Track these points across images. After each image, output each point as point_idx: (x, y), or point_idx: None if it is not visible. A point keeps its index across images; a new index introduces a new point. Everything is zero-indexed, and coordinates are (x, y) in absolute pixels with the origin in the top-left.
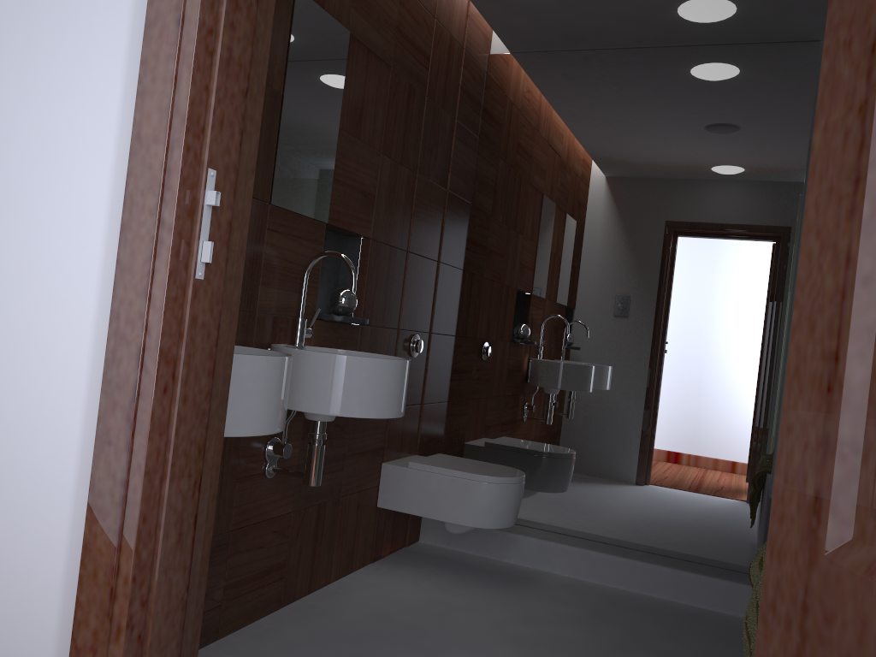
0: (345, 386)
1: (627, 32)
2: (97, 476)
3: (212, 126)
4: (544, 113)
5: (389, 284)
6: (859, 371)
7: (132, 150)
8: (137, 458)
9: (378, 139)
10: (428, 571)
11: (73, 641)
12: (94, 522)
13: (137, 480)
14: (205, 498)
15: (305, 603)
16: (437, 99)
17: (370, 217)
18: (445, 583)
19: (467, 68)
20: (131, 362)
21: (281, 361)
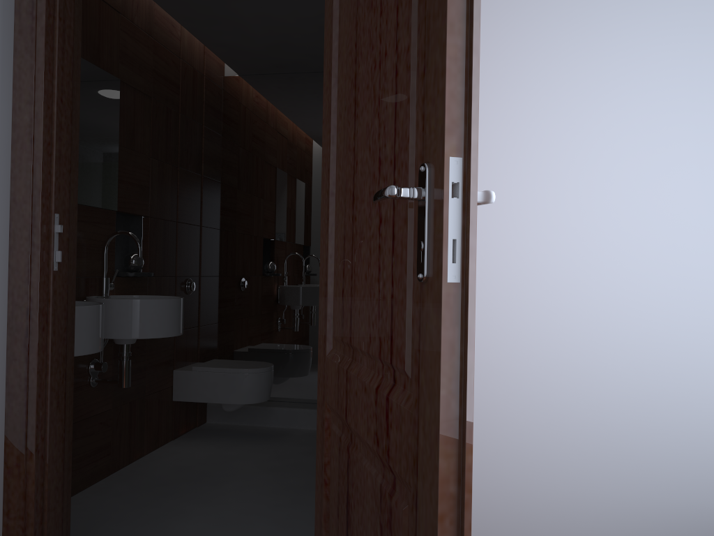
0: (140, 319)
1: (315, 63)
2: (9, 378)
3: (55, 192)
4: (266, 117)
5: (166, 246)
6: (331, 289)
7: (11, 207)
8: (32, 365)
9: (148, 148)
10: (213, 439)
11: (5, 464)
12: (11, 401)
13: (33, 376)
14: (68, 384)
15: (128, 469)
16: (188, 114)
17: (147, 202)
18: (225, 445)
19: (208, 88)
20: (23, 316)
21: (97, 307)
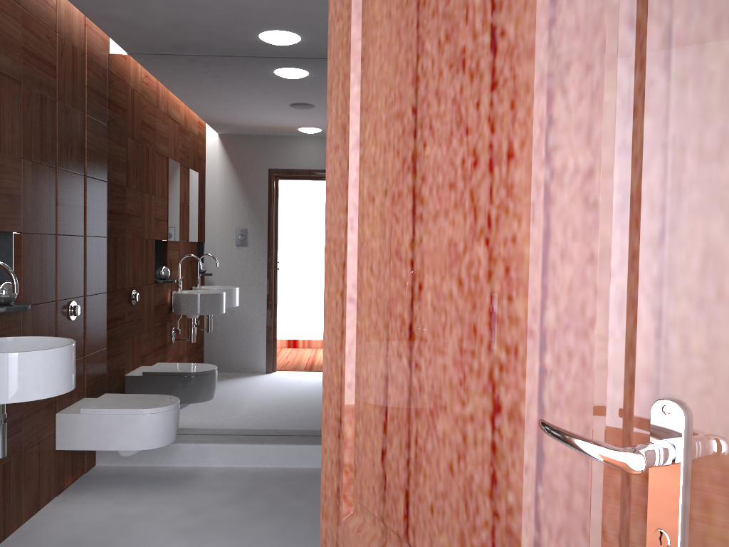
0: (21, 377)
1: (223, 46)
2: None
3: None
4: (163, 106)
5: (44, 266)
6: (350, 430)
7: None
8: None
9: (18, 147)
10: (108, 491)
11: None
12: None
13: None
14: None
15: None
16: (67, 101)
17: (19, 215)
18: (124, 498)
19: (91, 69)
20: None
21: None
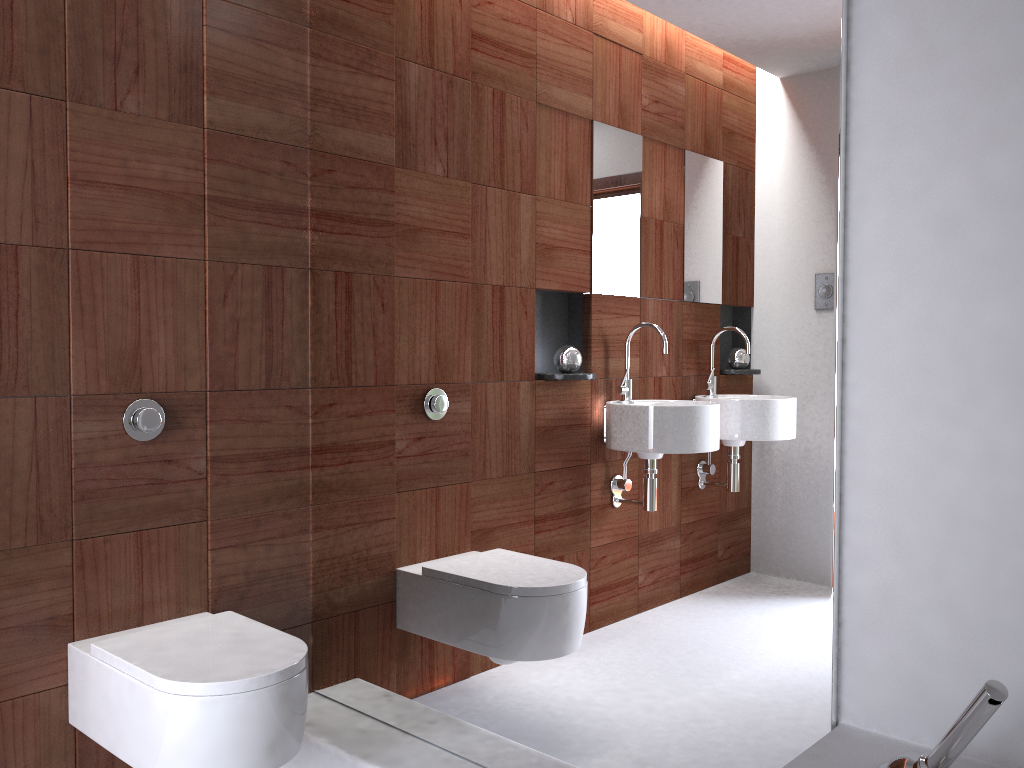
0: None
1: None
2: None
3: None
4: None
5: (6, 315)
6: None
7: None
8: None
9: None
10: None
11: None
12: None
13: None
14: None
15: None
16: None
17: None
18: None
19: None
20: None
21: None
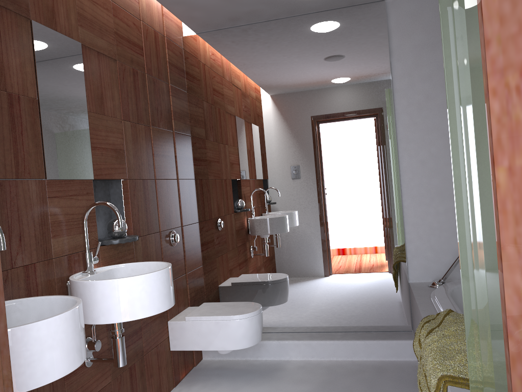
0: (128, 299)
1: (268, 11)
2: None
3: None
4: (226, 69)
5: (147, 204)
6: None
7: None
8: None
9: (118, 111)
10: (212, 383)
11: None
12: None
13: None
14: None
15: None
16: (154, 74)
17: (124, 165)
18: (225, 390)
19: (170, 48)
20: None
21: (71, 313)
